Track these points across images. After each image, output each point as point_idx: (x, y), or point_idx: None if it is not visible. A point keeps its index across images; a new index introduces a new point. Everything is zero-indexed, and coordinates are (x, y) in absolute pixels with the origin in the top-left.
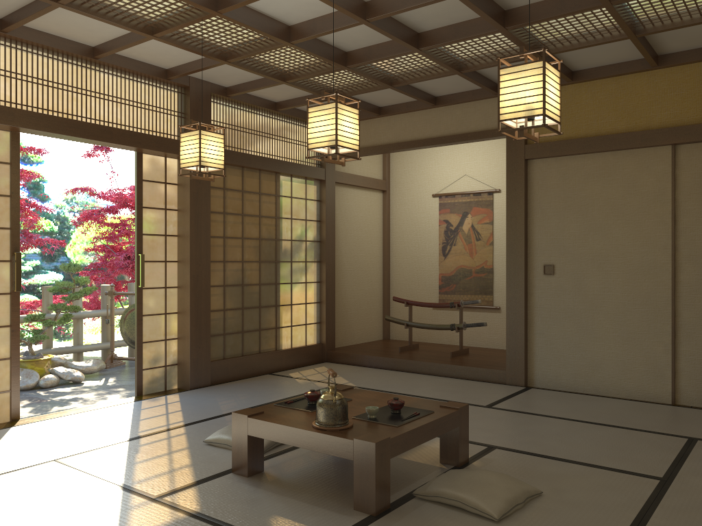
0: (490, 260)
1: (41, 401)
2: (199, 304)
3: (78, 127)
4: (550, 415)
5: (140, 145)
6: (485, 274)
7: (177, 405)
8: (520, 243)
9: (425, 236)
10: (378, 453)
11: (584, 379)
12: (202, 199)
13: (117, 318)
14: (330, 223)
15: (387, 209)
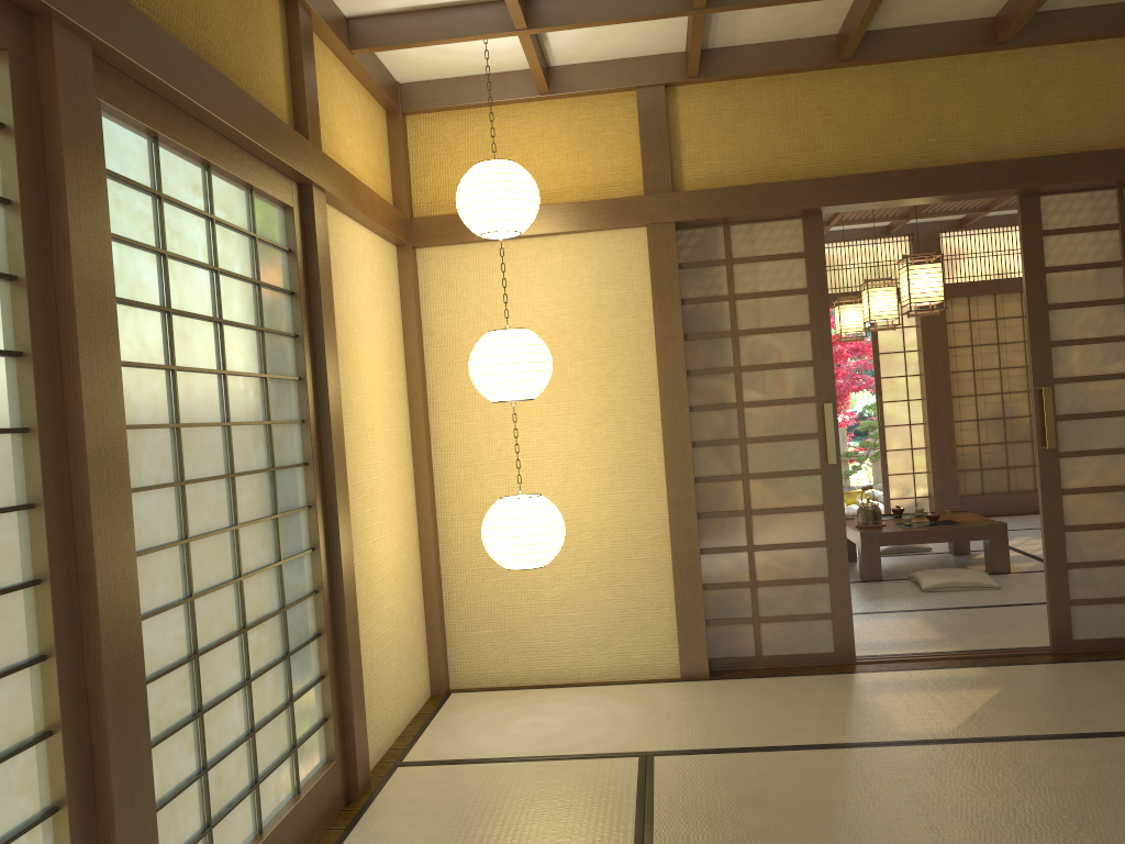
0: None
1: None
2: (940, 439)
3: None
4: None
5: None
6: None
7: None
8: None
9: None
10: (863, 539)
11: None
12: (937, 338)
13: None
14: None
15: None
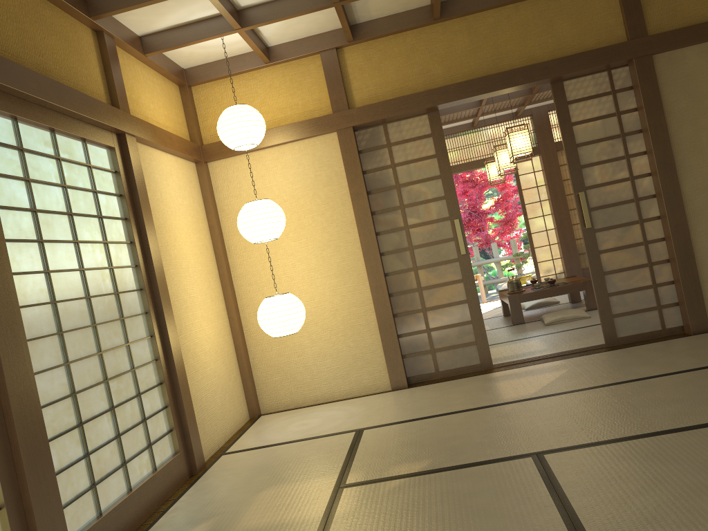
0: None
1: None
2: (565, 236)
3: (472, 164)
4: None
5: None
6: None
7: None
8: None
9: None
10: (510, 300)
11: None
12: (555, 175)
13: None
14: None
15: None
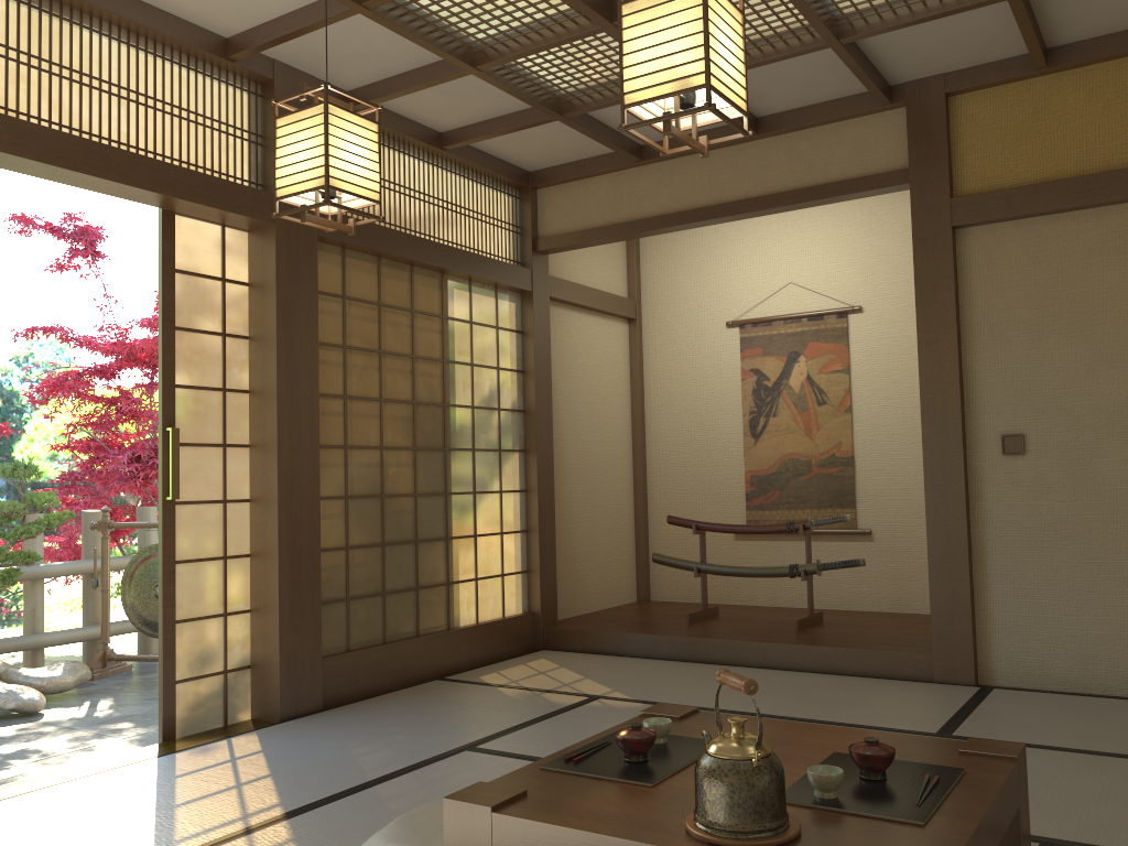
0: (847, 441)
1: None
2: (297, 535)
3: (31, 138)
4: (1095, 750)
5: (171, 191)
6: (838, 468)
7: (258, 761)
8: (951, 393)
9: (714, 402)
10: None
11: (1105, 666)
12: (302, 314)
13: (114, 581)
14: (543, 376)
15: (639, 353)
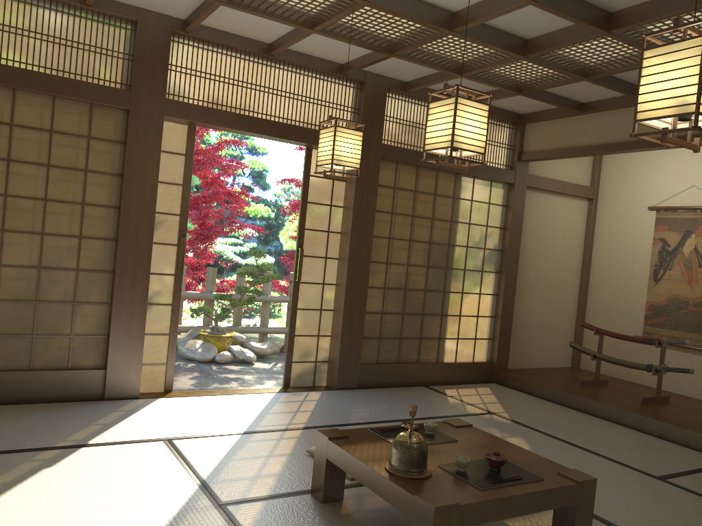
0: None
1: (208, 375)
2: (353, 304)
3: (247, 122)
4: None
5: (307, 140)
6: None
7: (312, 404)
8: None
9: (634, 255)
10: (437, 519)
11: None
12: (367, 197)
13: None
14: (516, 231)
15: (592, 220)
